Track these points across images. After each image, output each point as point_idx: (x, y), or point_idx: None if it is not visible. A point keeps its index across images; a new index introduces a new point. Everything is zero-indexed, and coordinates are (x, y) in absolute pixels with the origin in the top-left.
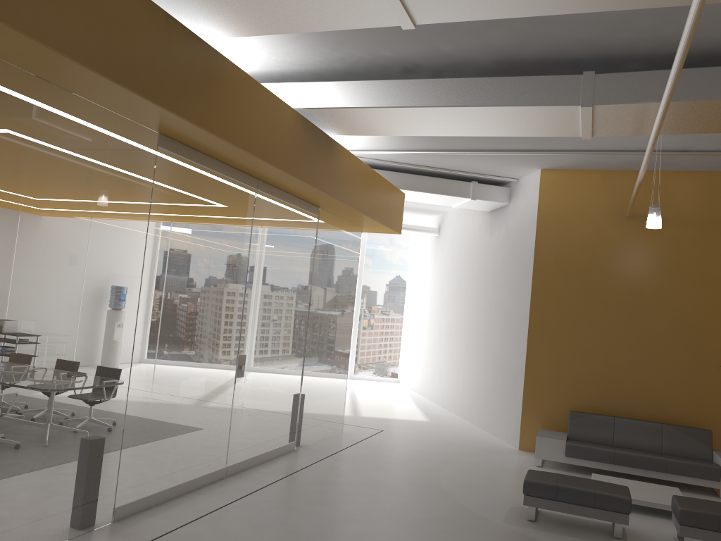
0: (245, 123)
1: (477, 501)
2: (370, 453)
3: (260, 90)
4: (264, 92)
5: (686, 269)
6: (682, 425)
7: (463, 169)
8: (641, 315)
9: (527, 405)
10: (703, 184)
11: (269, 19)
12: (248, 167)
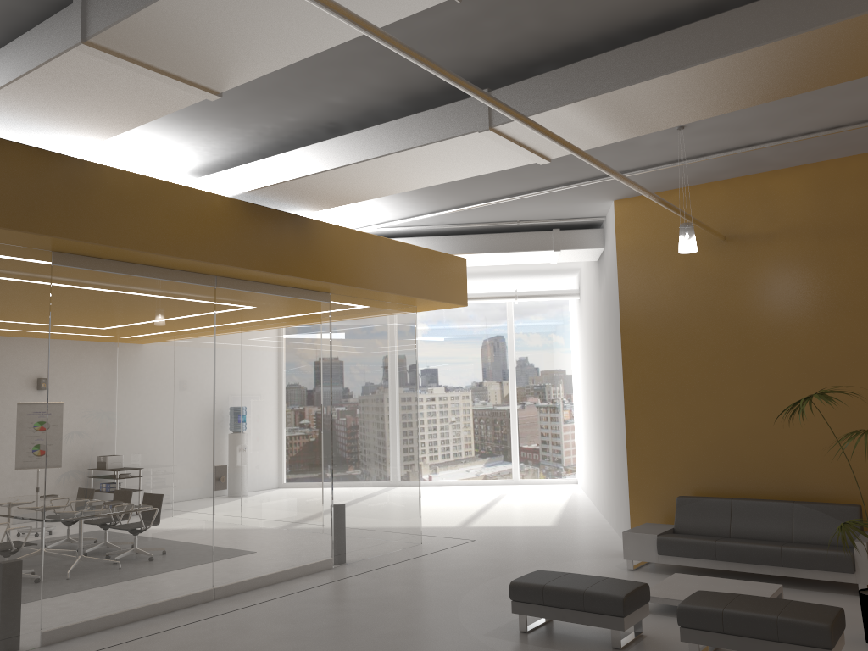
0: (142, 224)
1: (482, 613)
2: (421, 566)
3: (162, 187)
4: (170, 188)
5: (806, 294)
6: (830, 501)
7: (530, 217)
8: (756, 362)
9: (635, 494)
10: (812, 181)
11: (99, 120)
12: (183, 266)
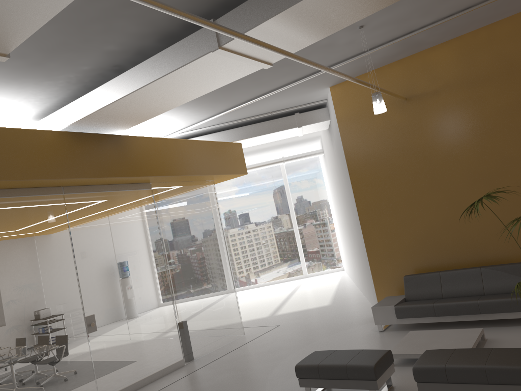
0: None
1: (282, 387)
2: (243, 353)
3: (3, 132)
4: (9, 131)
5: (466, 127)
6: (504, 262)
7: (278, 108)
8: (440, 178)
9: (376, 278)
10: (457, 50)
11: None
12: (33, 184)
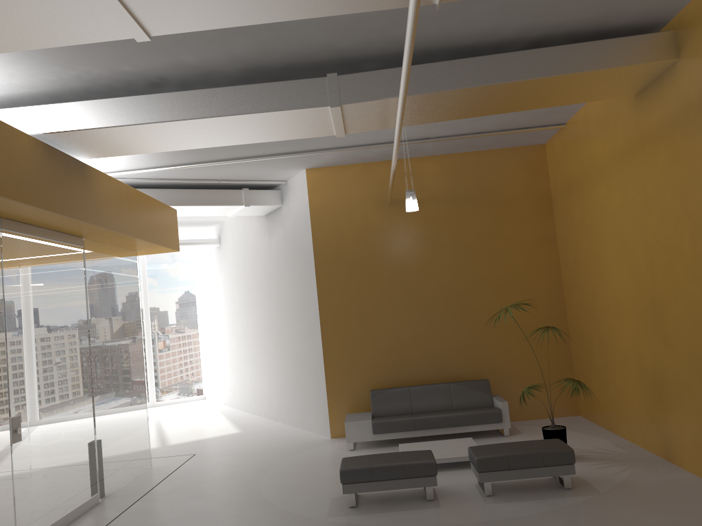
0: None
1: (299, 503)
2: (185, 482)
3: None
4: None
5: (445, 242)
6: (465, 380)
7: (232, 178)
8: (415, 290)
9: (332, 394)
10: (446, 166)
11: None
12: None
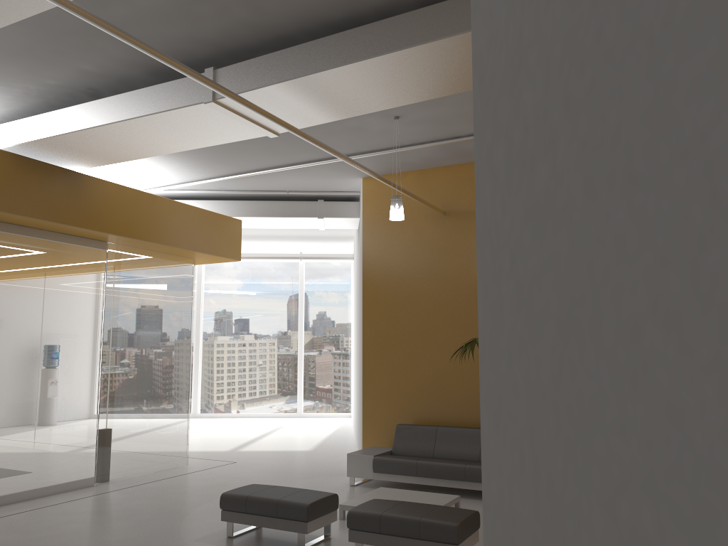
0: None
1: (204, 522)
2: (175, 483)
3: None
4: None
5: None
6: None
7: (297, 188)
8: (463, 315)
9: (367, 423)
10: None
11: None
12: None
